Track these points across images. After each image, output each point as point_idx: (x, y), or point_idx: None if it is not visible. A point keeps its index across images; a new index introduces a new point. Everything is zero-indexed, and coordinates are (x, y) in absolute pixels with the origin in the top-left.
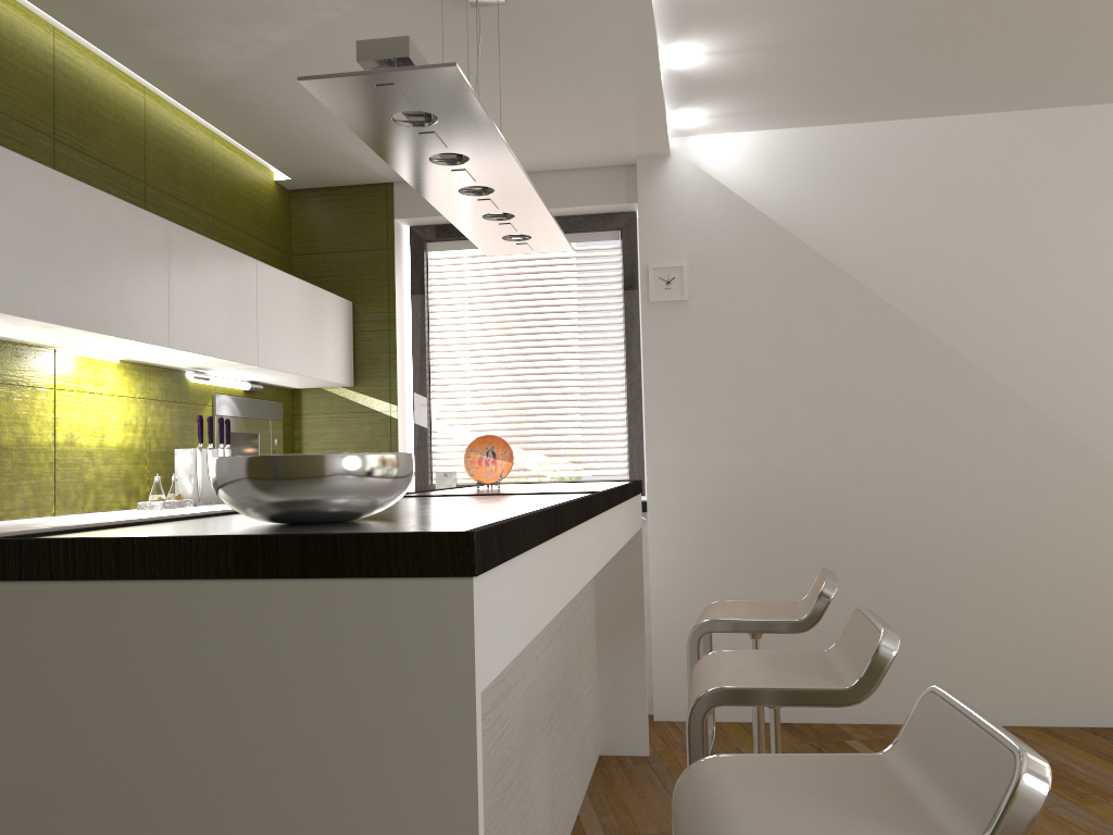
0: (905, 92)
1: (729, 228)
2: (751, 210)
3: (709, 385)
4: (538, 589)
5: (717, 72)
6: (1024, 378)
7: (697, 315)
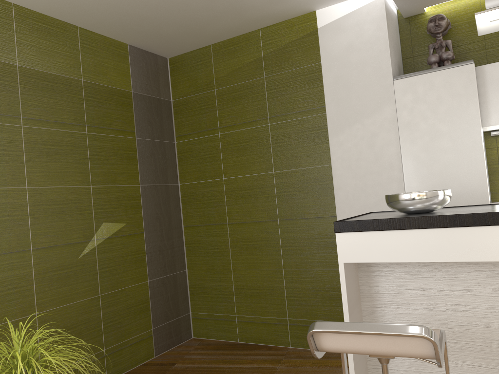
0: None
1: None
2: None
3: None
4: (436, 245)
5: None
6: None
7: None
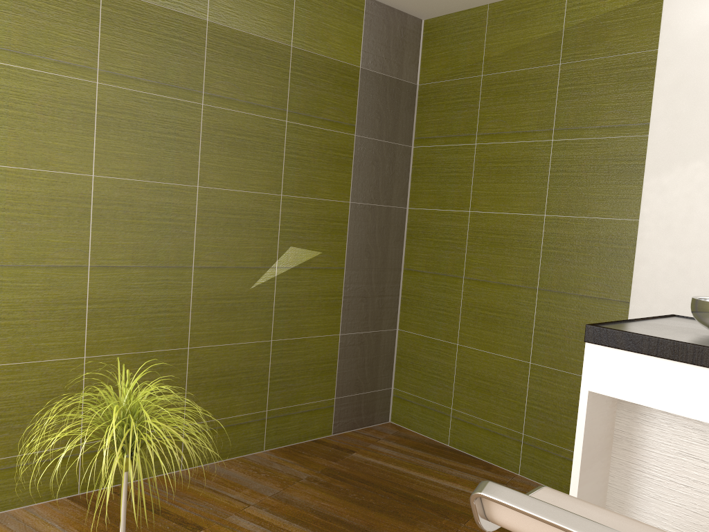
0: None
1: None
2: None
3: None
4: None
5: None
6: None
7: None
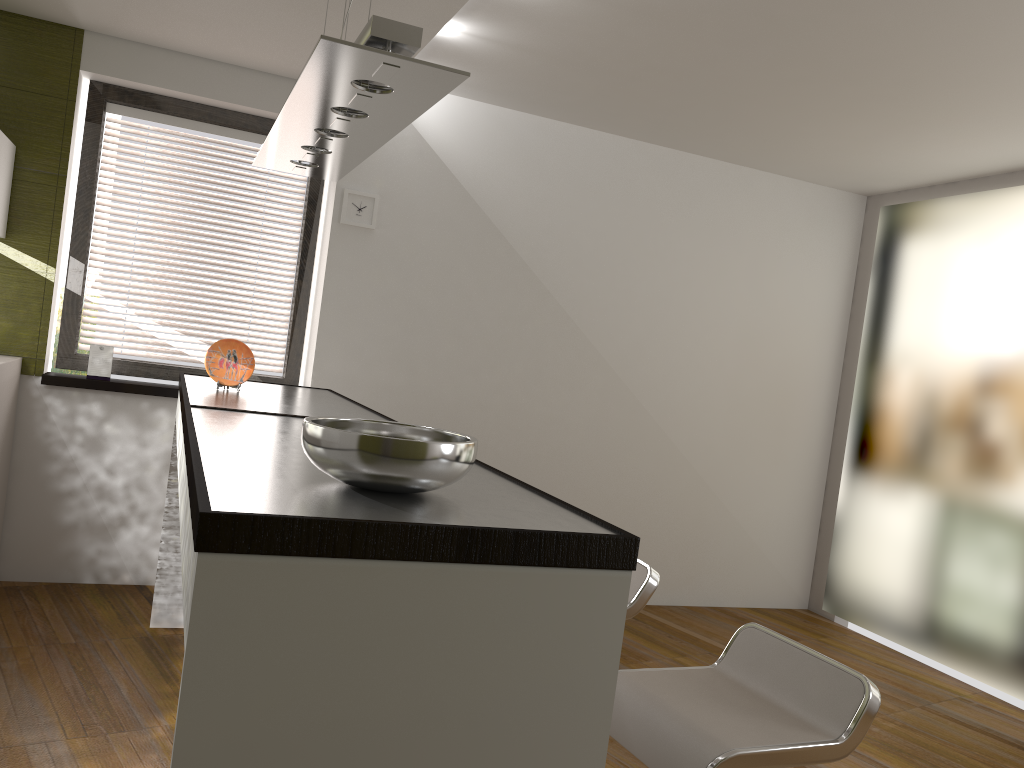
0: (584, 107)
1: (419, 175)
2: (440, 164)
3: (379, 308)
4: None
5: (465, 48)
6: (610, 347)
7: (379, 245)
